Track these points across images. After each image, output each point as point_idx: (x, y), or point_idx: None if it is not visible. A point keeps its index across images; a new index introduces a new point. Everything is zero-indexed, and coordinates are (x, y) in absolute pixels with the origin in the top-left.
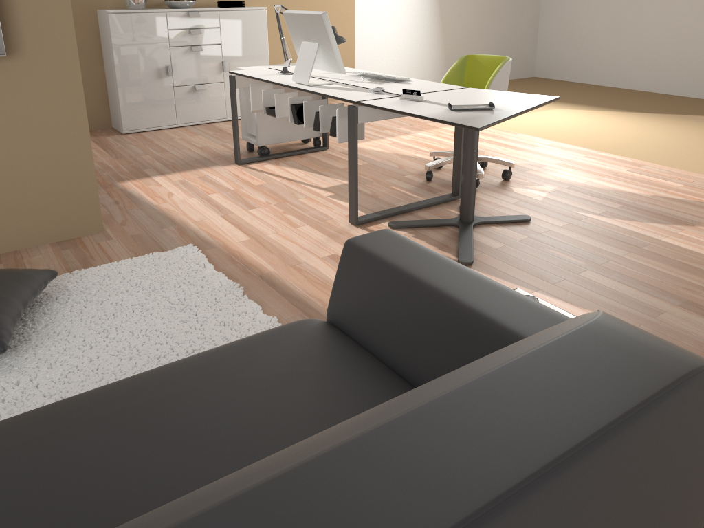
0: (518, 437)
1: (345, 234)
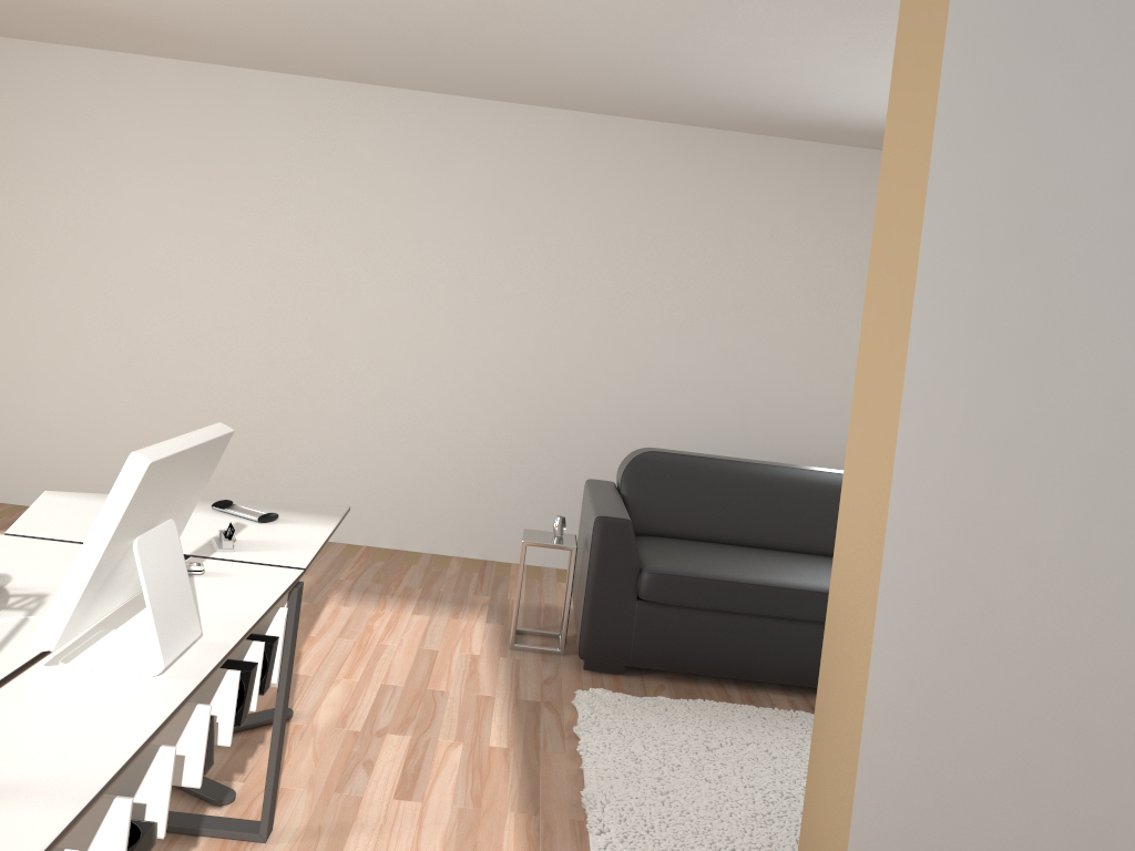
0: (697, 453)
1: (318, 823)
